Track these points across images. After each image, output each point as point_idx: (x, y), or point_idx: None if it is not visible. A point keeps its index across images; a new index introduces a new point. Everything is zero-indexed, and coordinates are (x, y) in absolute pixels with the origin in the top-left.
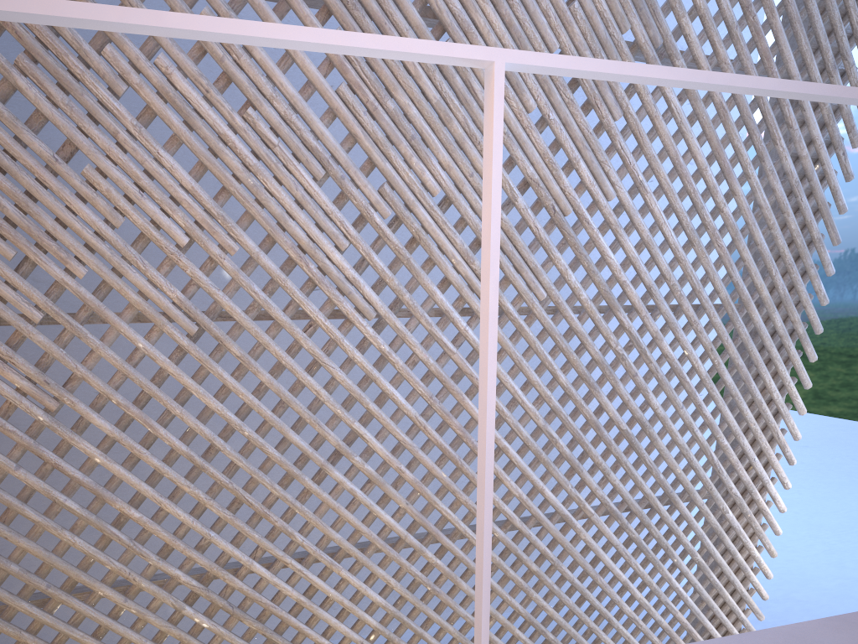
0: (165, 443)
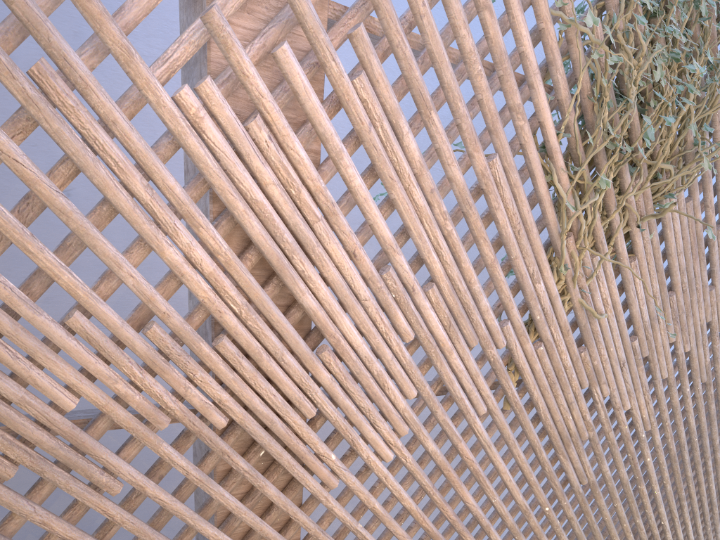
0: None
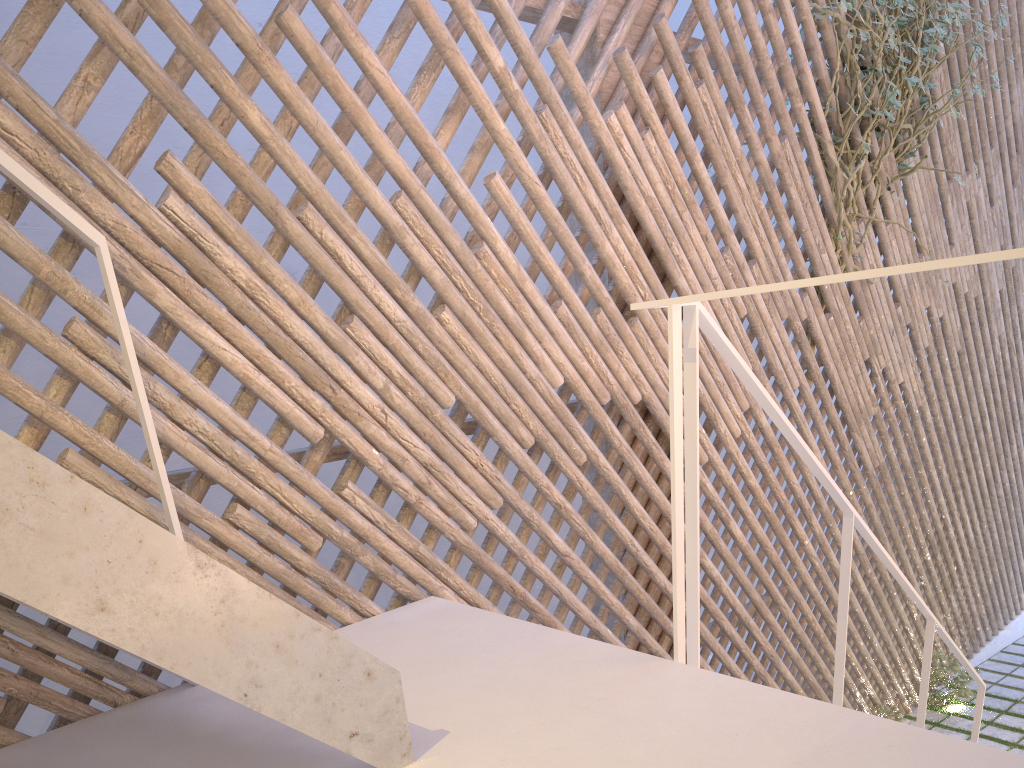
0: None
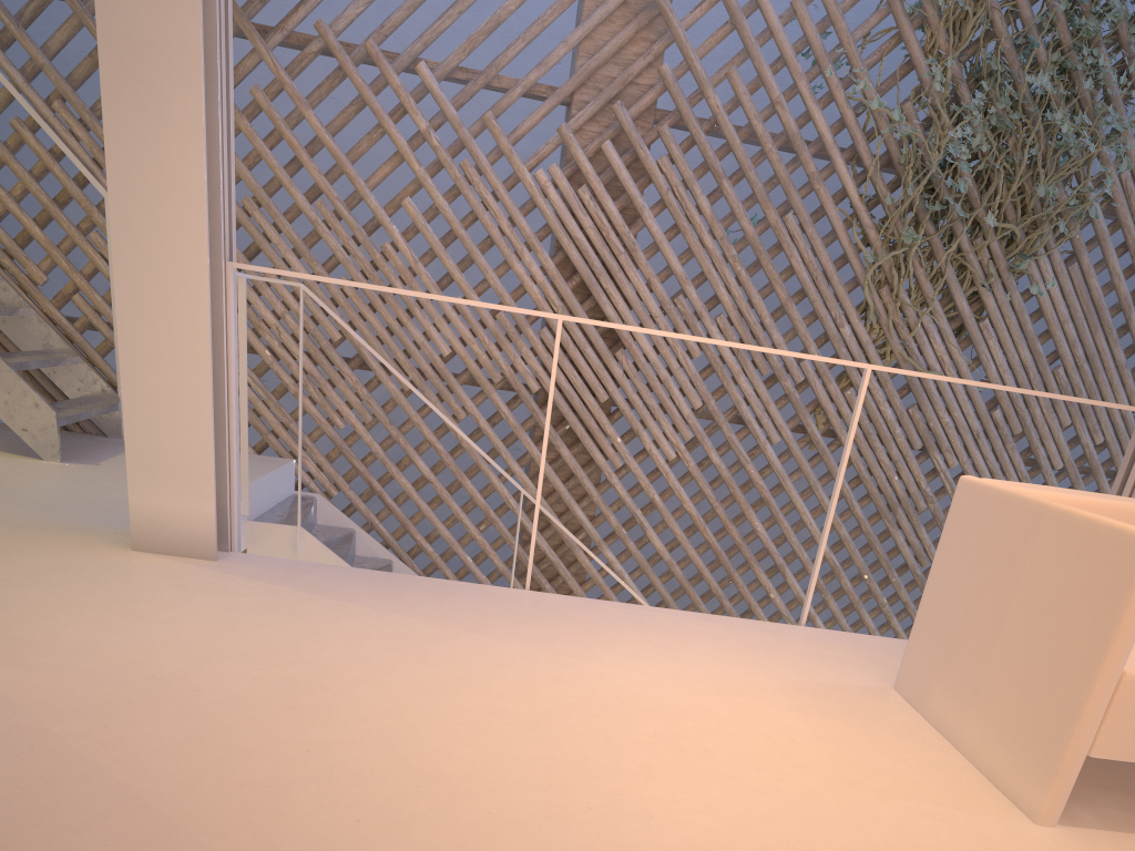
0: None
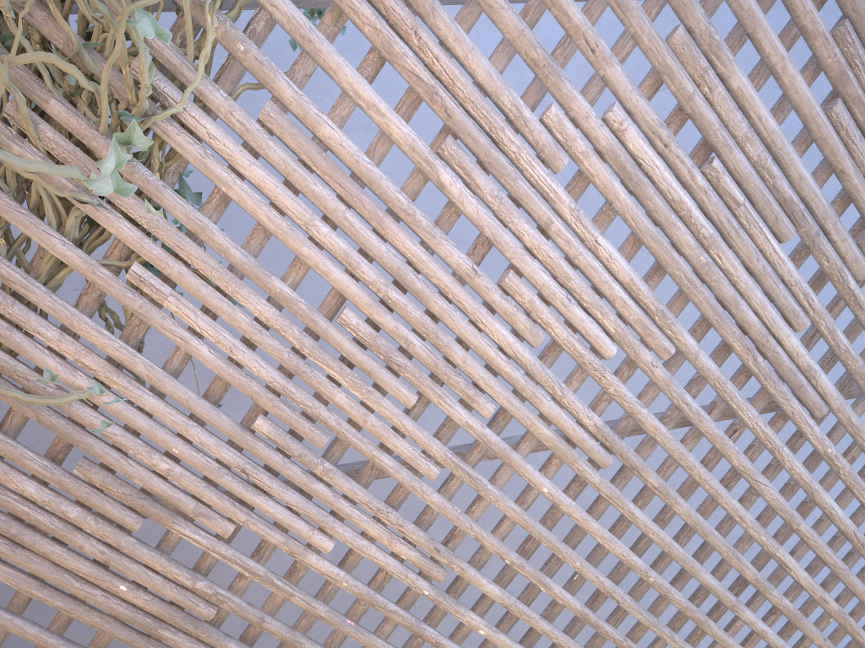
0: (444, 525)
